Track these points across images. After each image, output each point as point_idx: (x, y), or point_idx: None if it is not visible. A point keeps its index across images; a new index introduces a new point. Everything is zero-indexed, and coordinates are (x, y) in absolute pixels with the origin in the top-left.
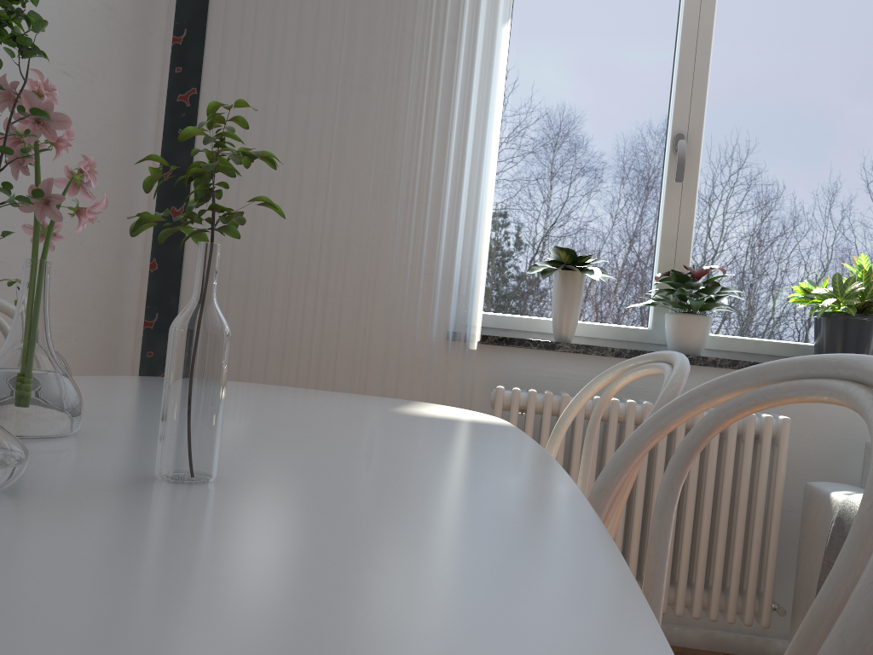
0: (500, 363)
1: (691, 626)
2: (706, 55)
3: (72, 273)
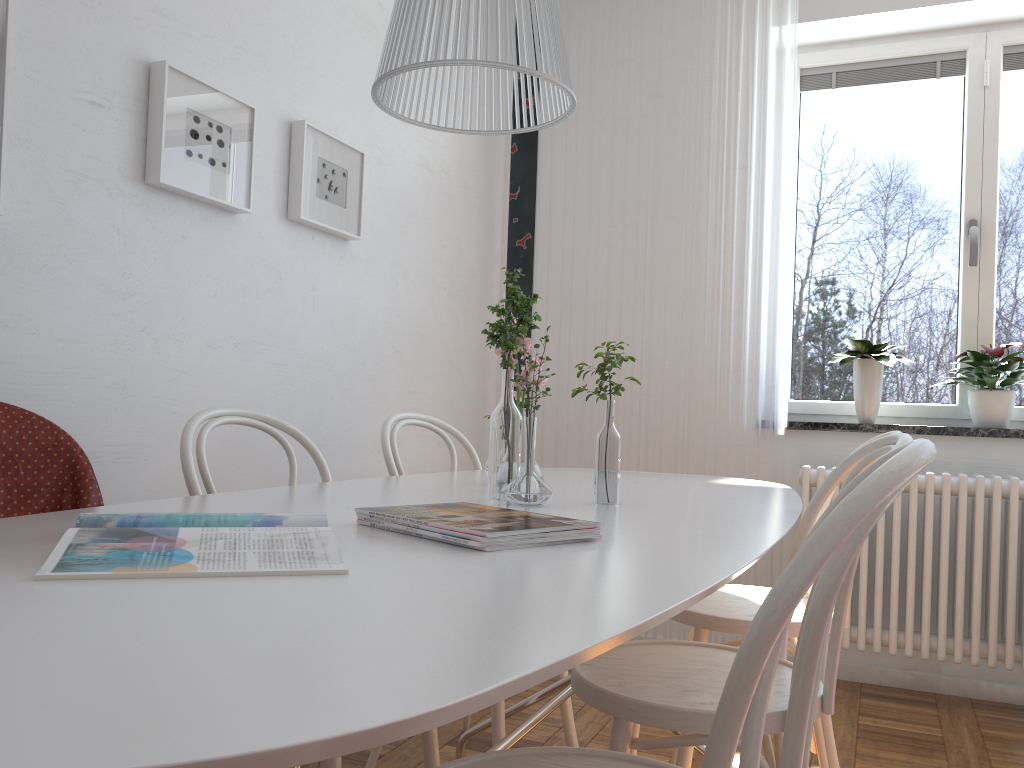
0: (807, 445)
1: (1015, 684)
2: (993, 142)
3: (453, 394)
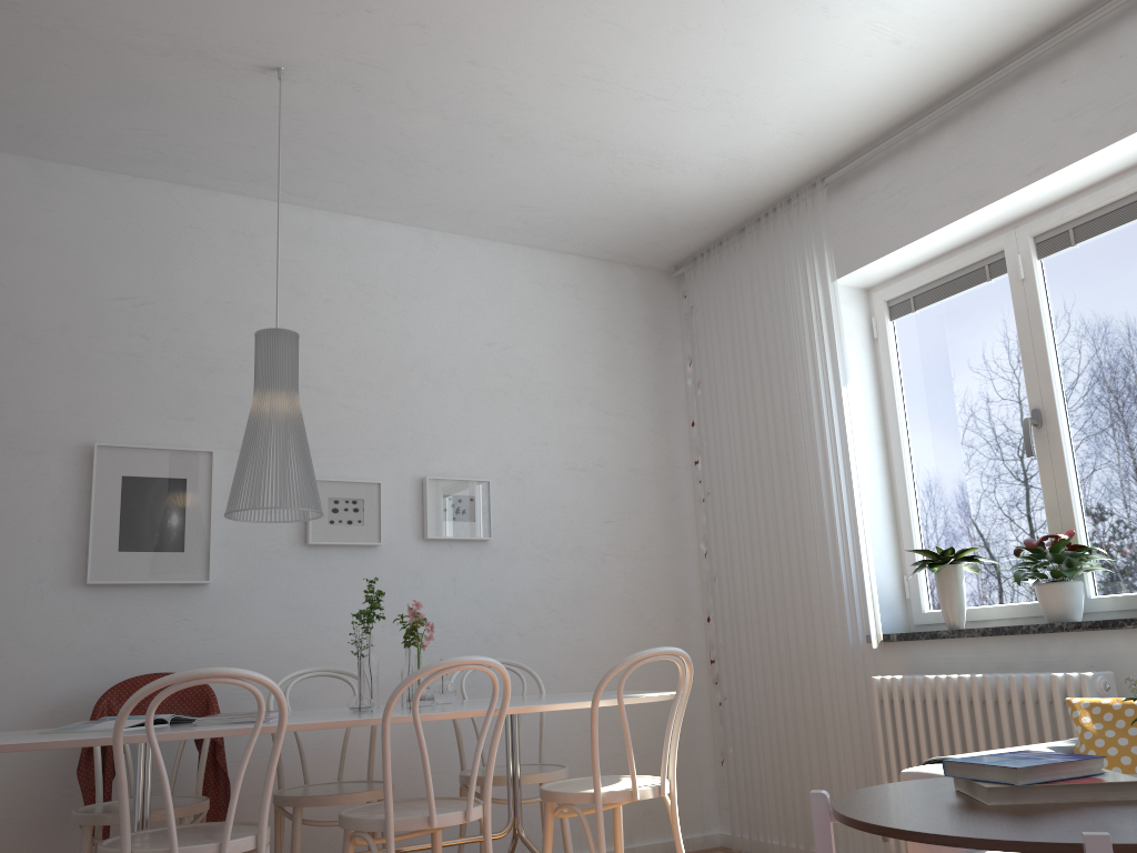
0: (908, 656)
1: None
2: (1039, 330)
3: (636, 636)
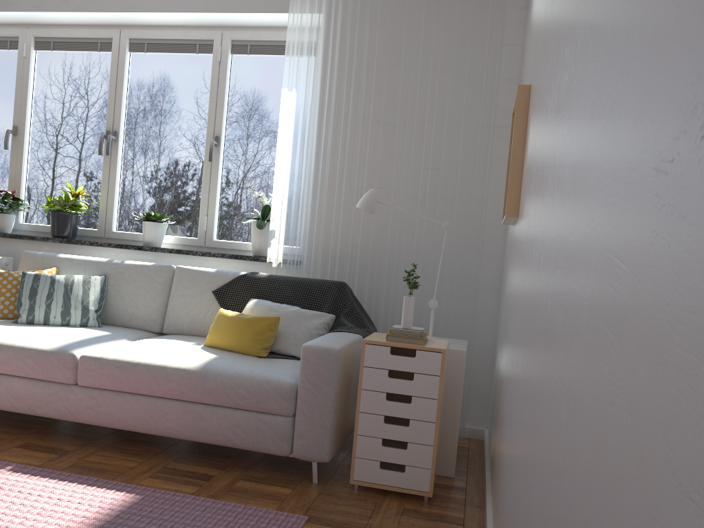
0: None
1: None
2: (26, 87)
3: None
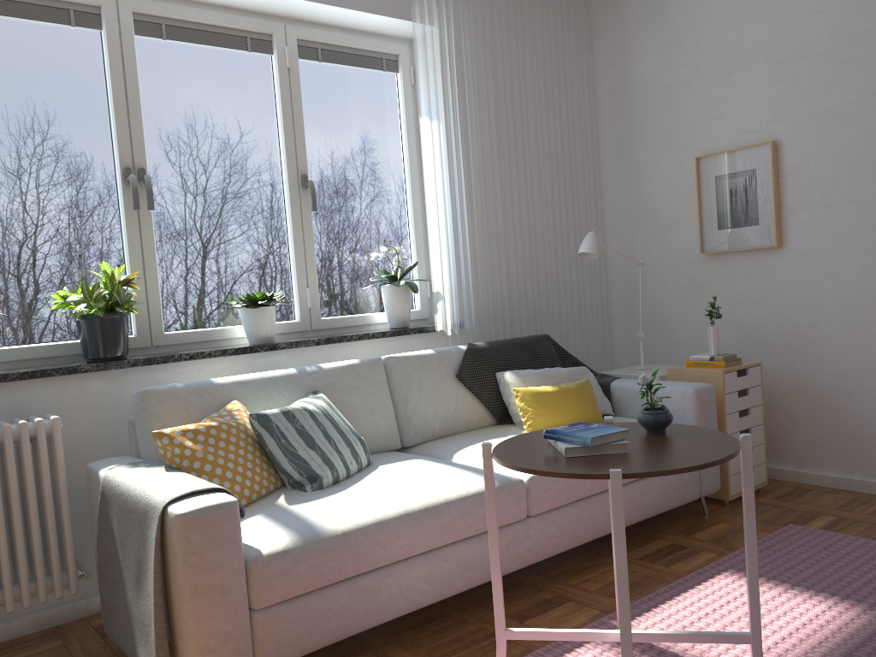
0: None
1: (18, 617)
2: None
3: None
